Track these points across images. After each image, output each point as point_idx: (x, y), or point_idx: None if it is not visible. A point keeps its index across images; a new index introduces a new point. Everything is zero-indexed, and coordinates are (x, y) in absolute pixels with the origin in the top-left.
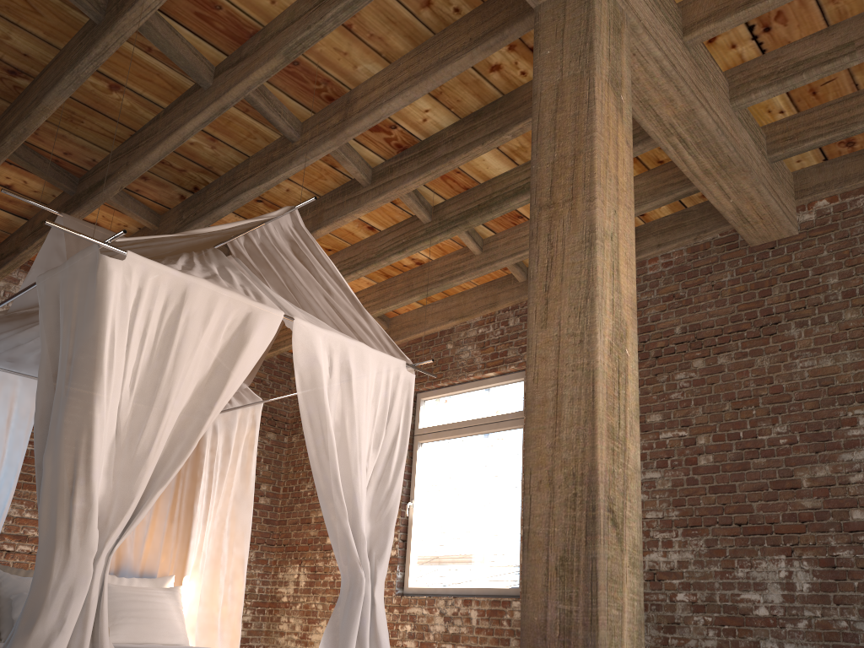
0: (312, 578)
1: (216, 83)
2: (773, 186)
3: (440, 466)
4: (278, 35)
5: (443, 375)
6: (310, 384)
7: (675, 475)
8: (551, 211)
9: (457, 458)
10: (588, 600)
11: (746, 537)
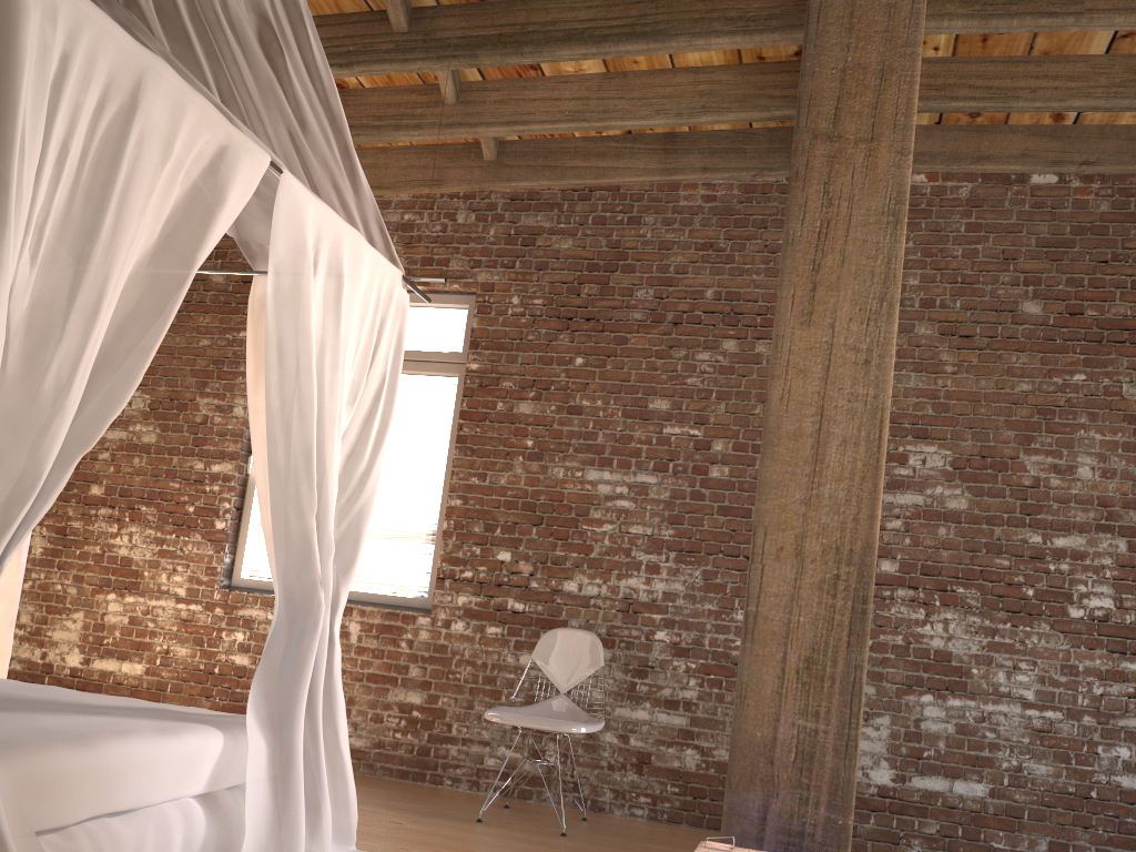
0: (59, 545)
1: None
2: None
3: None
4: None
5: None
6: (291, 290)
7: (677, 484)
8: (833, 147)
9: None
10: (845, 719)
11: None
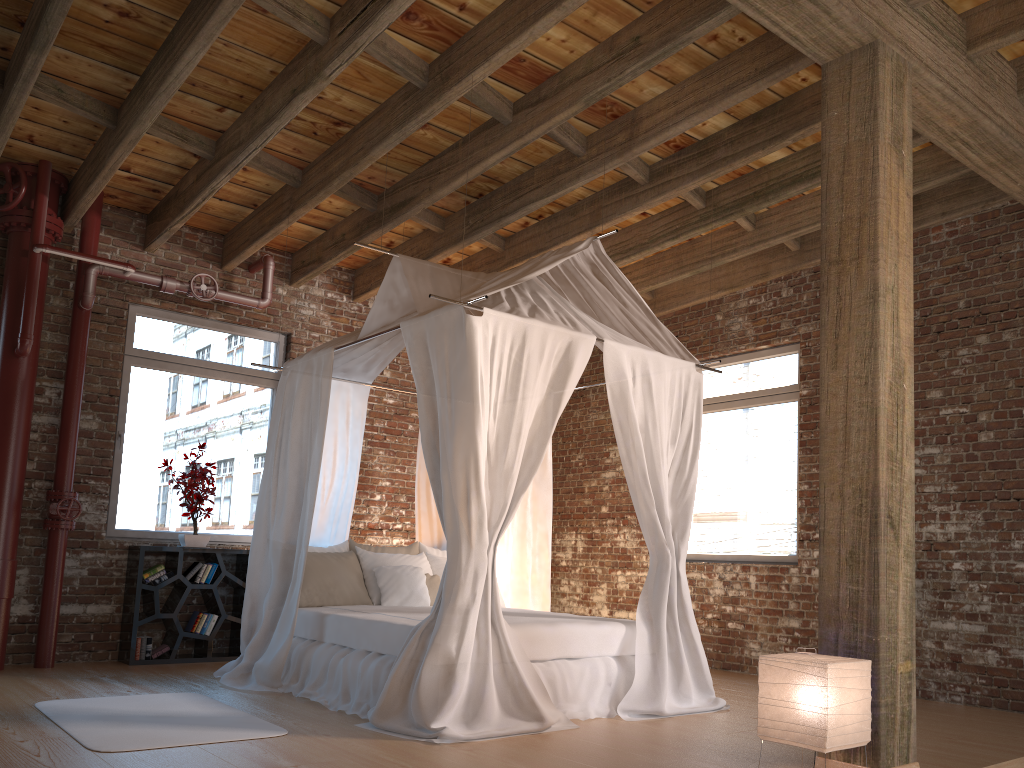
0: (589, 544)
1: (516, 121)
2: None
3: (712, 438)
4: (576, 81)
5: (713, 347)
6: (619, 395)
7: (954, 451)
8: (839, 267)
9: (730, 431)
10: (871, 583)
11: (1023, 511)
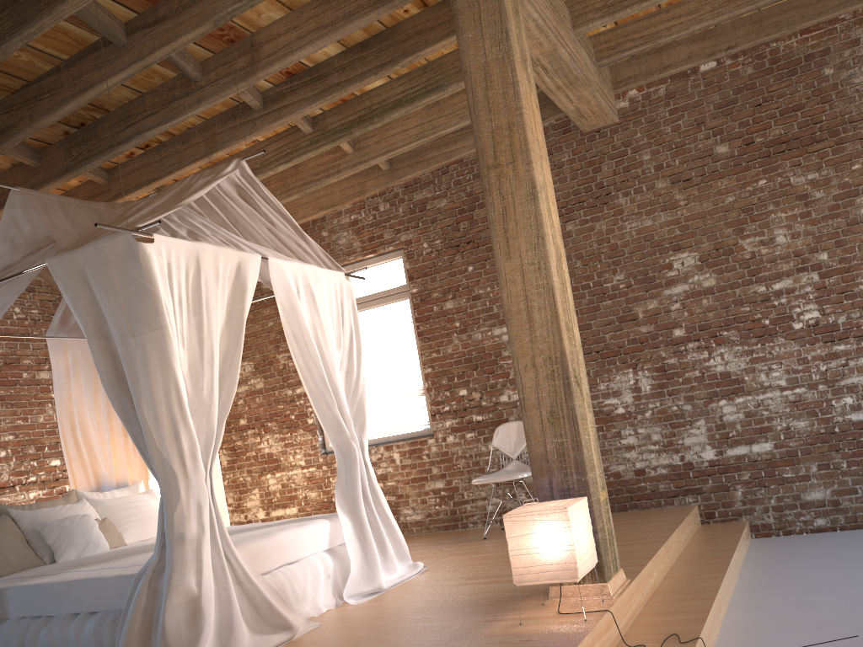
0: (234, 456)
1: (133, 42)
2: (602, 89)
3: None
4: (201, 1)
5: None
6: (290, 309)
7: None
8: (498, 171)
9: None
10: (573, 433)
11: (603, 360)
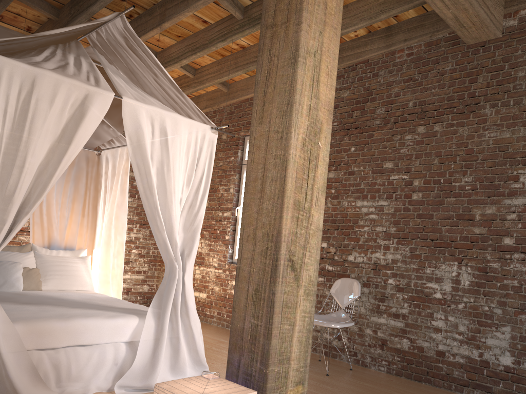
0: None
1: None
2: None
3: None
4: None
5: None
6: (137, 143)
7: (396, 204)
8: (273, 31)
9: None
10: (267, 320)
11: (435, 248)
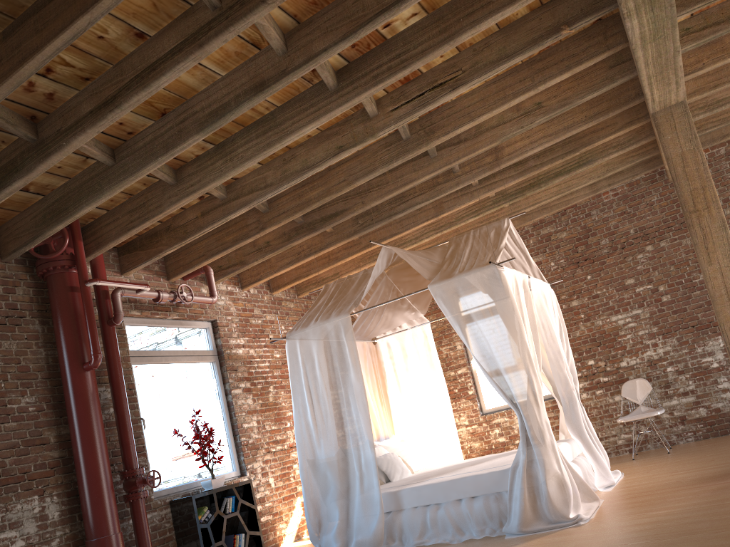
0: None
1: (441, 154)
2: None
3: None
4: (493, 129)
5: None
6: (540, 307)
7: (650, 309)
8: (697, 213)
9: None
10: None
11: (698, 331)
